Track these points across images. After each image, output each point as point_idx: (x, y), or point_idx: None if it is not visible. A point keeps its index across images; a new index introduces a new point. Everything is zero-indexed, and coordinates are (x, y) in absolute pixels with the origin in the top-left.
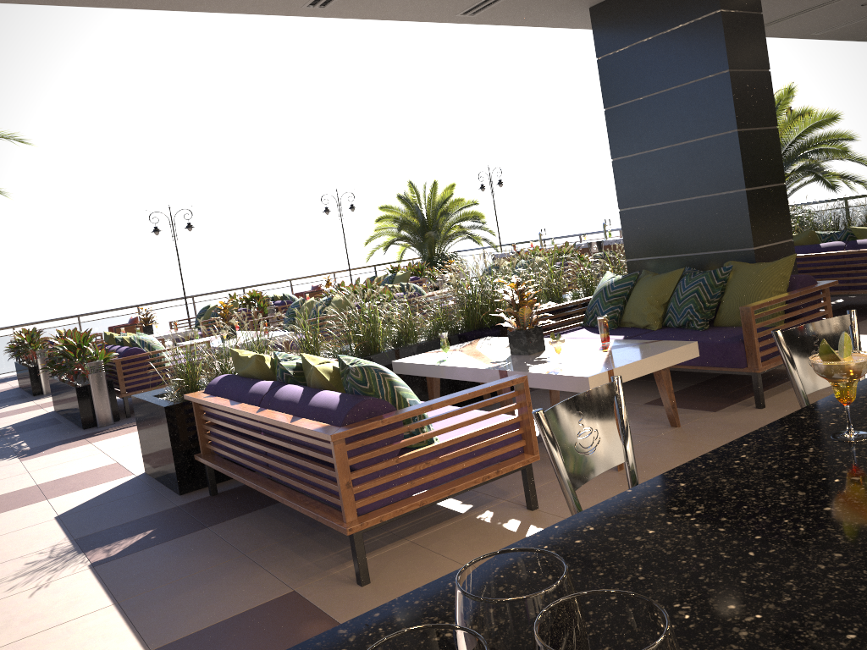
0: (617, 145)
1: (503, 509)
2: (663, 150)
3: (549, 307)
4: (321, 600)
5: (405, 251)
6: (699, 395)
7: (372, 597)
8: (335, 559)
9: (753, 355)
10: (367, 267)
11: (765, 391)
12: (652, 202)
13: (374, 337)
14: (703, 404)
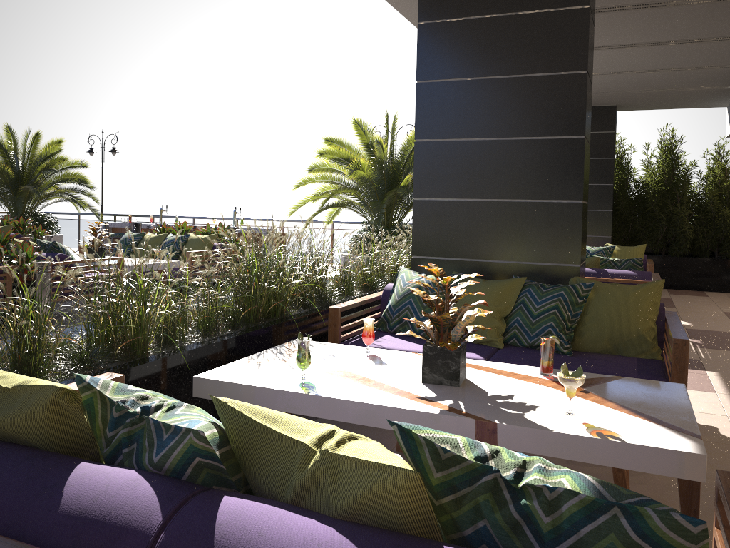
0: (427, 125)
1: None
2: (487, 141)
3: (351, 304)
4: None
5: None
6: None
7: None
8: None
9: None
10: None
11: None
12: (460, 197)
13: (149, 330)
14: None
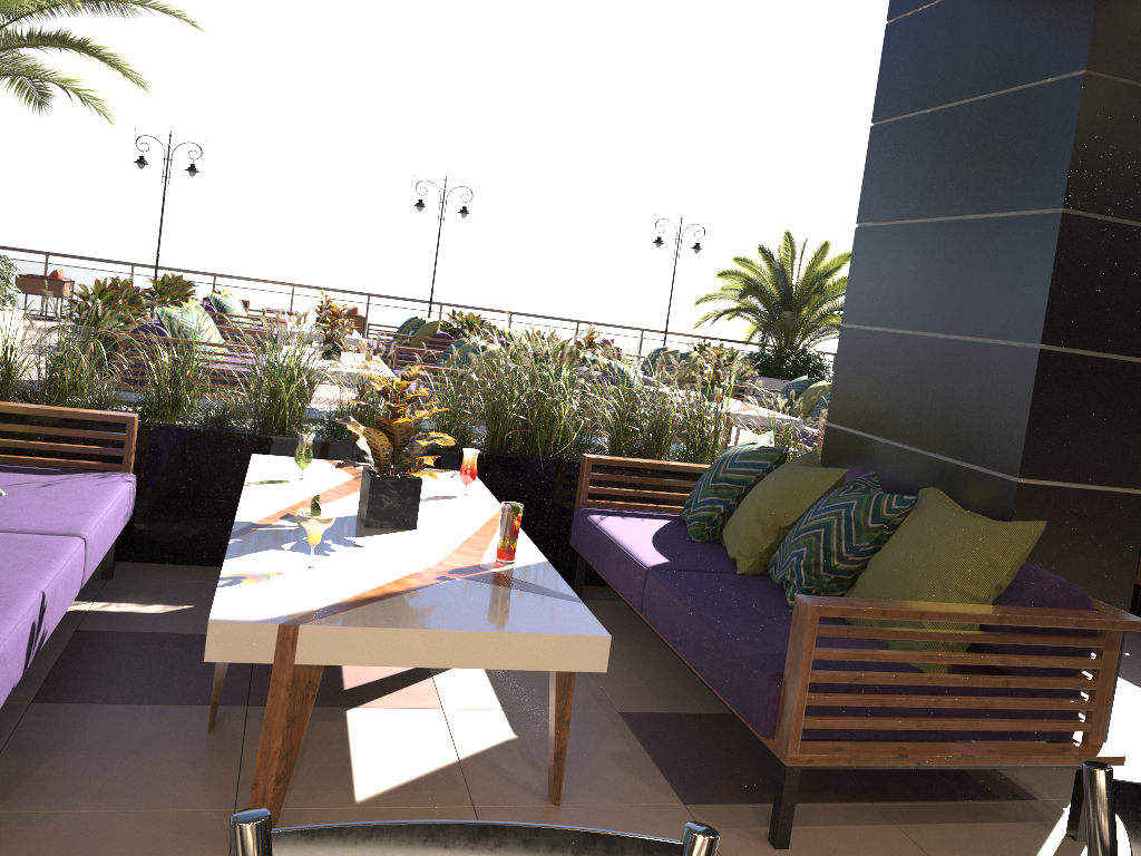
0: (871, 197)
1: None
2: (932, 224)
3: (626, 460)
4: None
5: (757, 331)
6: (737, 745)
7: None
8: None
9: (787, 720)
10: (694, 336)
11: (864, 803)
12: (889, 325)
13: (272, 405)
14: (703, 770)
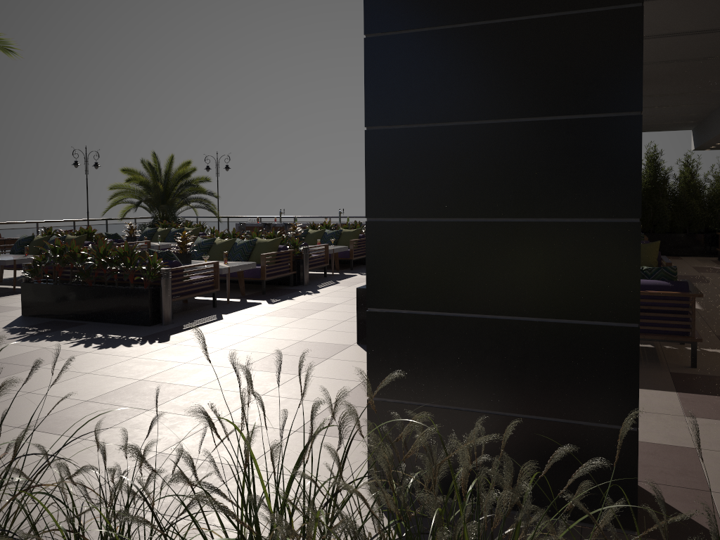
0: None
1: (668, 345)
2: None
3: None
4: (694, 372)
5: (129, 211)
6: None
7: (712, 370)
8: (651, 363)
9: None
10: (101, 219)
11: None
12: None
13: None
14: None
